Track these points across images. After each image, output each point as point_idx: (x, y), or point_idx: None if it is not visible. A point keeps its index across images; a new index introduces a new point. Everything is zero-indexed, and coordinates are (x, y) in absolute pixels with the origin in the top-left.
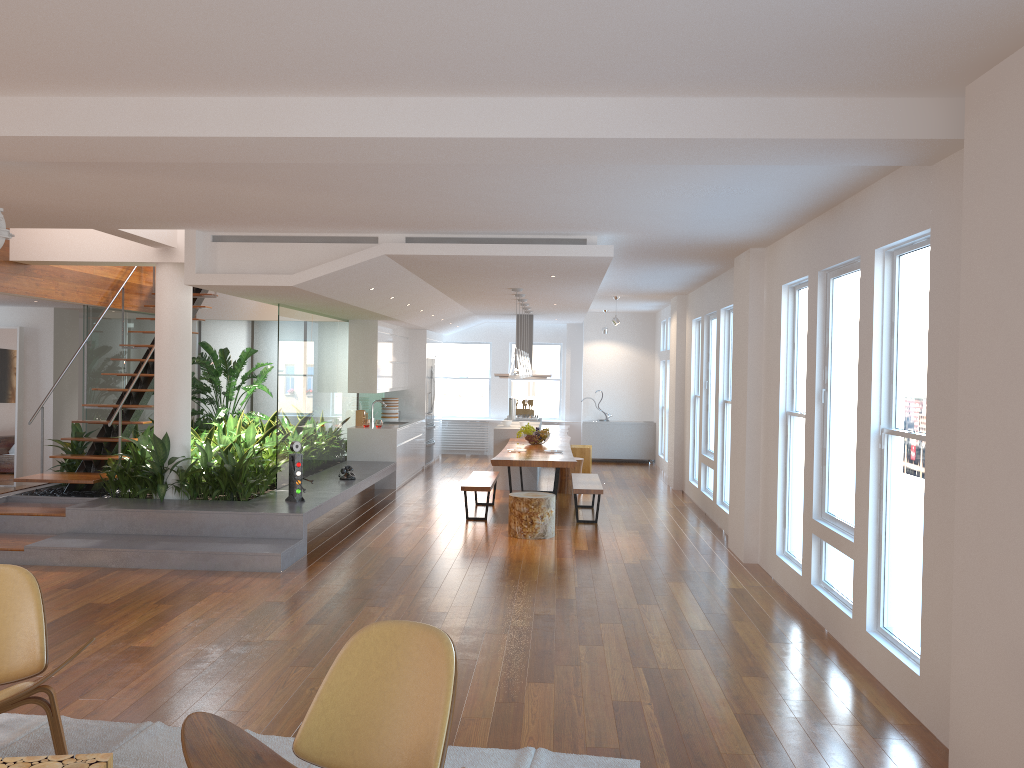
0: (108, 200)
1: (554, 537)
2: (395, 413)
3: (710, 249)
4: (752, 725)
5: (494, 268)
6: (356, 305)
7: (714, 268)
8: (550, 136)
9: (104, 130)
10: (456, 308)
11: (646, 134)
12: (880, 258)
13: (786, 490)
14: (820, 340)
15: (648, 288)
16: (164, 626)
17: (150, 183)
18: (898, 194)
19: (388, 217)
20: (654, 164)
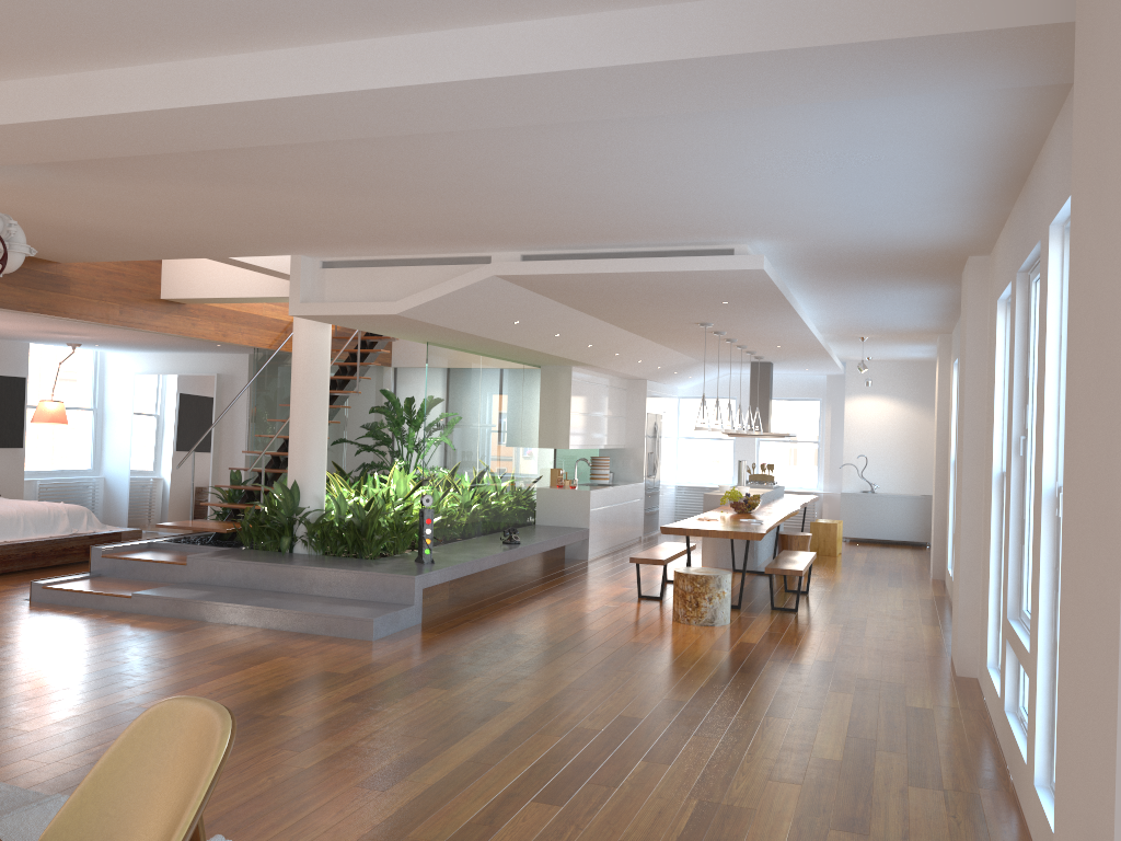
0: (174, 219)
1: (727, 625)
2: (605, 474)
3: (915, 260)
4: None
5: (642, 292)
6: (513, 343)
7: (949, 291)
8: (494, 75)
9: (32, 115)
10: (667, 353)
11: (615, 60)
12: (1058, 238)
13: (1001, 579)
14: (1019, 368)
15: (891, 324)
16: (193, 688)
17: (184, 192)
18: (1065, 137)
19: (476, 227)
20: (676, 113)
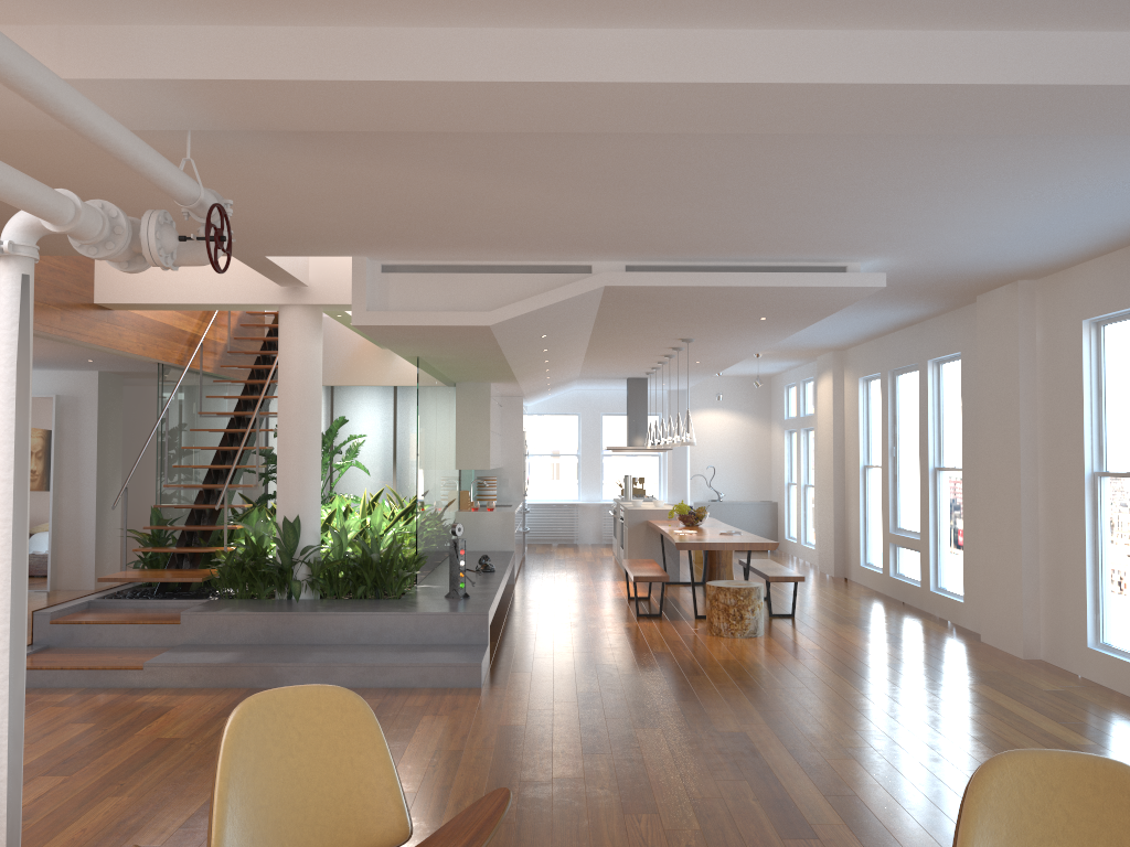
0: (304, 208)
1: (765, 635)
2: (493, 495)
3: (967, 282)
4: None
5: (709, 307)
6: (508, 358)
7: (931, 311)
8: (1073, 82)
9: (459, 73)
10: (574, 369)
11: None
12: None
13: (1098, 568)
14: None
15: (812, 341)
16: (402, 764)
17: (392, 178)
18: None
19: (637, 234)
20: None
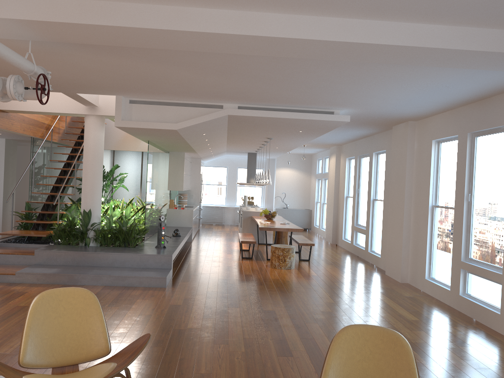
0: (90, 74)
1: (294, 268)
2: (185, 201)
3: (387, 120)
4: (490, 375)
5: (276, 125)
6: (189, 143)
7: (375, 131)
8: (409, 45)
9: (146, 24)
10: (223, 148)
11: (462, 47)
12: None
13: (431, 245)
14: (467, 168)
15: (326, 141)
16: (123, 320)
17: (127, 64)
18: None
19: (240, 93)
20: (441, 67)
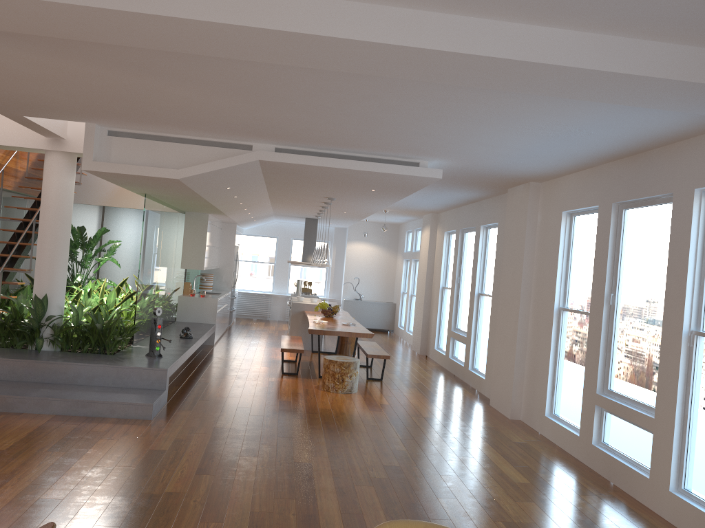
0: (32, 85)
1: (357, 392)
2: (210, 286)
3: (500, 180)
4: None
5: (334, 180)
6: (208, 200)
7: (483, 195)
8: (518, 58)
9: None
10: (267, 209)
11: (600, 67)
12: (698, 196)
13: (556, 367)
14: (610, 256)
15: (417, 206)
16: (65, 476)
17: (85, 71)
18: None
19: (275, 128)
20: (570, 98)
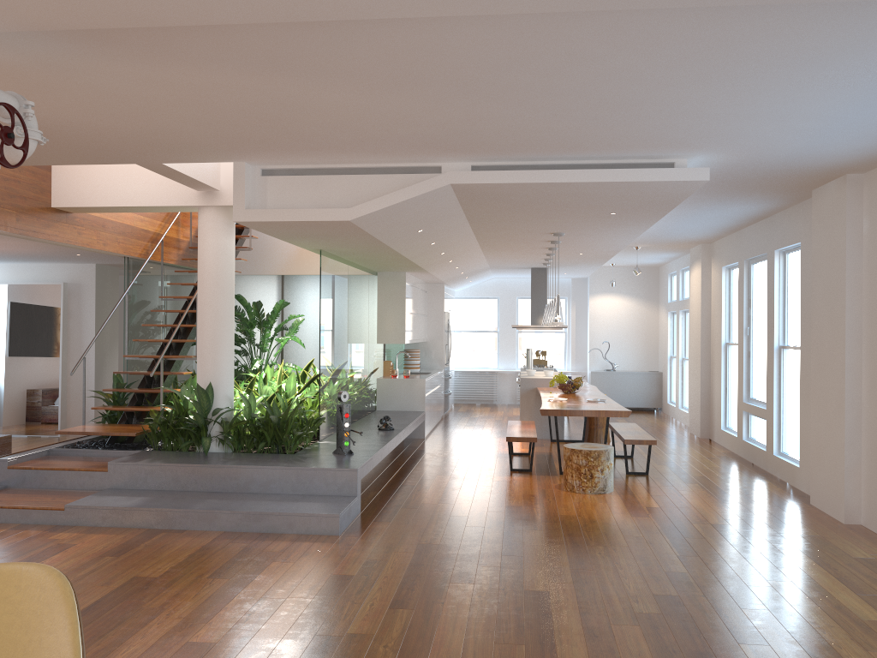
0: (156, 115)
1: (614, 491)
2: (417, 364)
3: (798, 177)
4: None
5: (557, 203)
6: (398, 251)
7: (775, 205)
8: None
9: None
10: (479, 260)
11: None
12: None
13: None
14: None
15: (679, 235)
16: (223, 611)
17: (207, 82)
18: None
19: (465, 135)
20: None
